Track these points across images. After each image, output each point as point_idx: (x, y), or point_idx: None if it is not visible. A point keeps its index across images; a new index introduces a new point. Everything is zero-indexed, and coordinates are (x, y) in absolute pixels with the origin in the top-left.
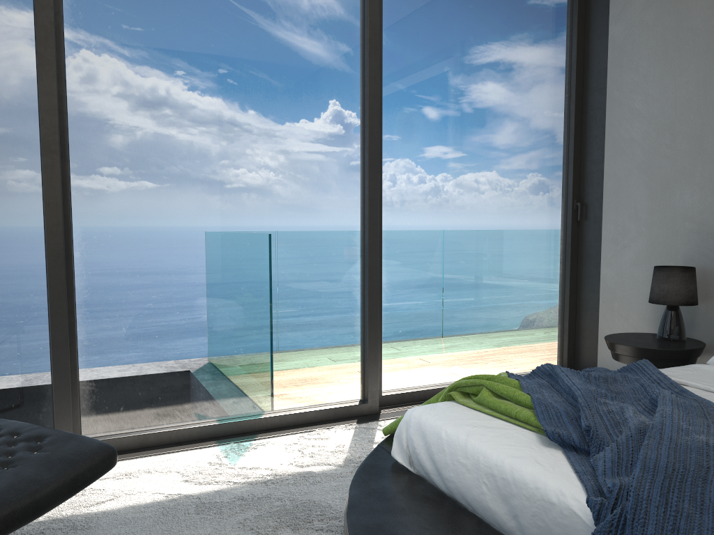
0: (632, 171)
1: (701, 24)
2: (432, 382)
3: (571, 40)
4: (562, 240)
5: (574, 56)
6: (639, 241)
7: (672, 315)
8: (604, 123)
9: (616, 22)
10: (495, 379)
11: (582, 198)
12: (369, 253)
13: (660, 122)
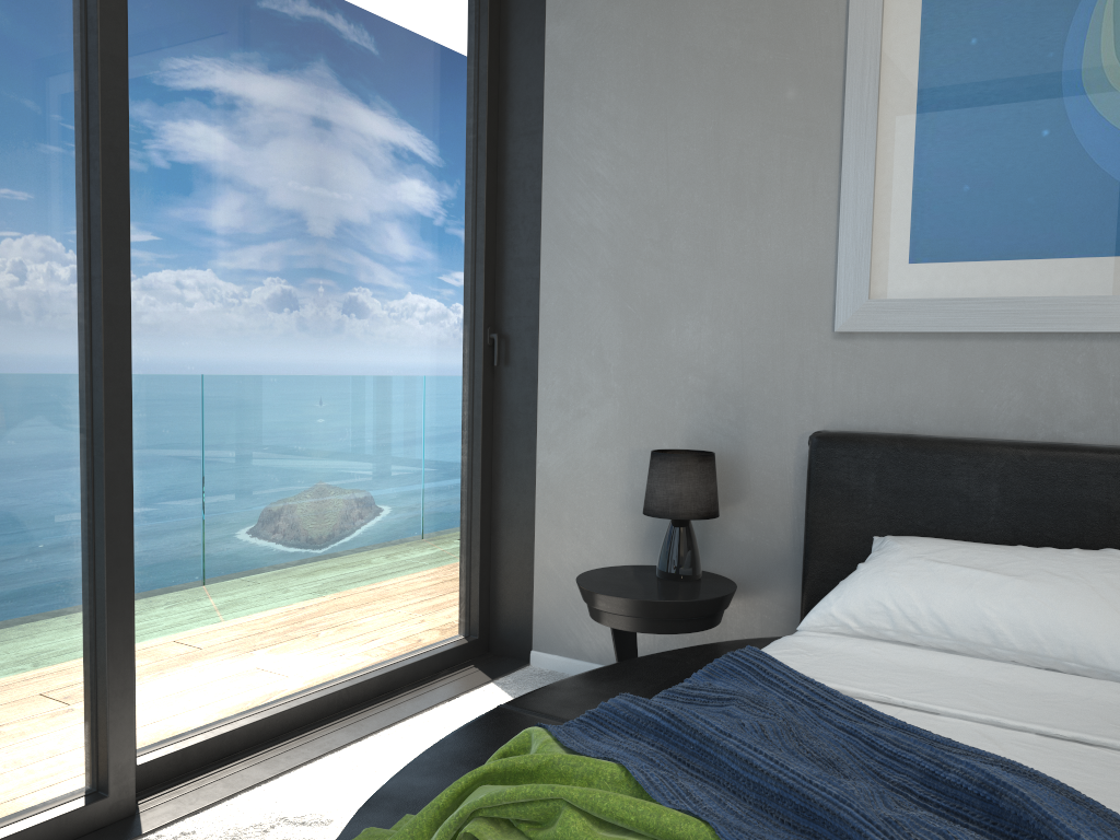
0: (593, 282)
1: (711, 44)
2: (246, 710)
3: (478, 37)
4: (468, 401)
5: (485, 66)
6: (606, 405)
7: (683, 536)
8: (541, 195)
9: (560, 18)
10: (559, 766)
11: (500, 325)
12: (107, 439)
13: (642, 203)
